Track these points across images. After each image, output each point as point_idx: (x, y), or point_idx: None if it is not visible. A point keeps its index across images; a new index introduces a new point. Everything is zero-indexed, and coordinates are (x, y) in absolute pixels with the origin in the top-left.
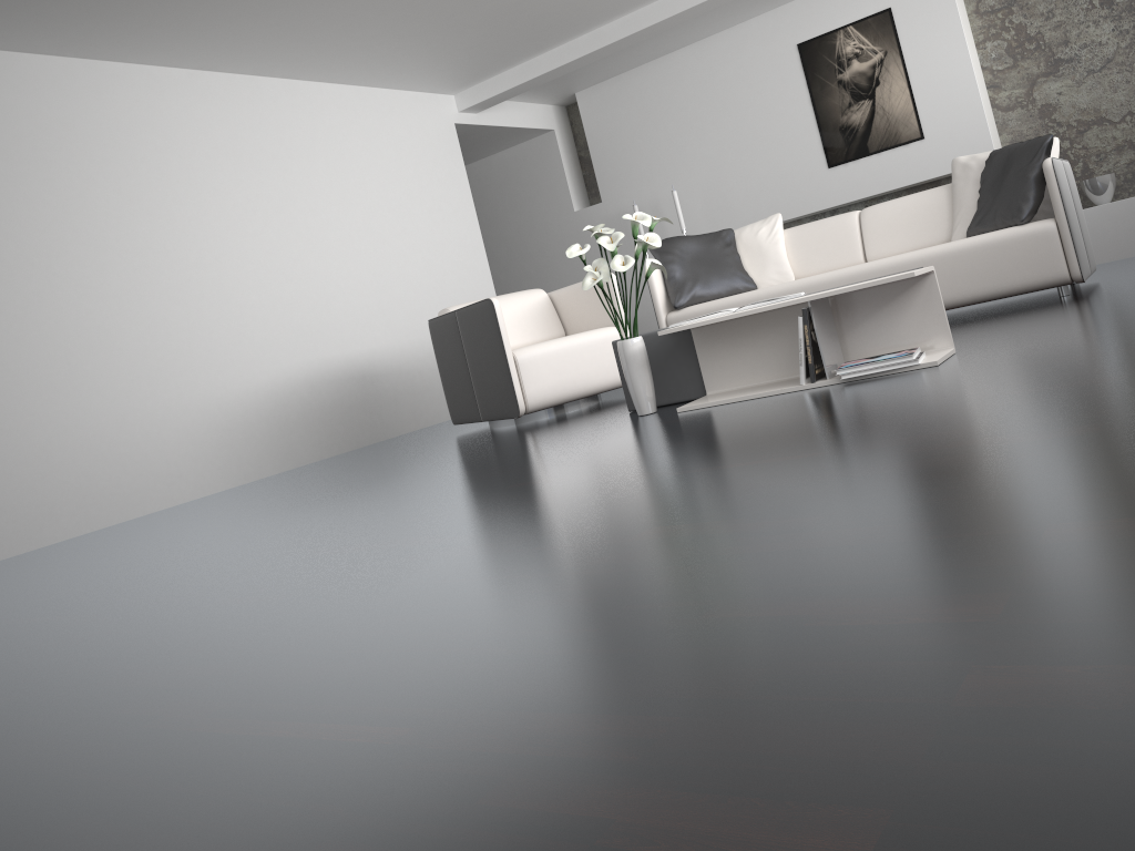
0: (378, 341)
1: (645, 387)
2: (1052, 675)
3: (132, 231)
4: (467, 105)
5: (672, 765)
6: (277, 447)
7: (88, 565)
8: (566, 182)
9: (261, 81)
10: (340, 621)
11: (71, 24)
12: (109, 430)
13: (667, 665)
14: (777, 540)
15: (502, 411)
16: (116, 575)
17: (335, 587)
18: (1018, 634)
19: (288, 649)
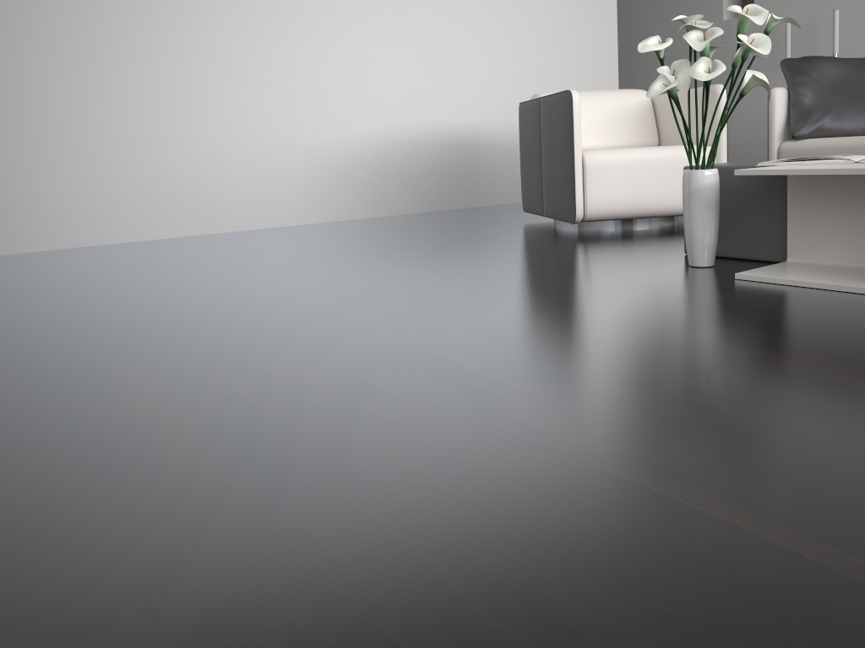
0: (488, 115)
1: (705, 233)
2: None
3: None
4: None
5: None
6: (372, 194)
7: (91, 283)
8: None
9: None
10: None
11: None
12: (221, 151)
13: None
14: None
15: (561, 213)
16: (51, 313)
17: None
18: None
19: None
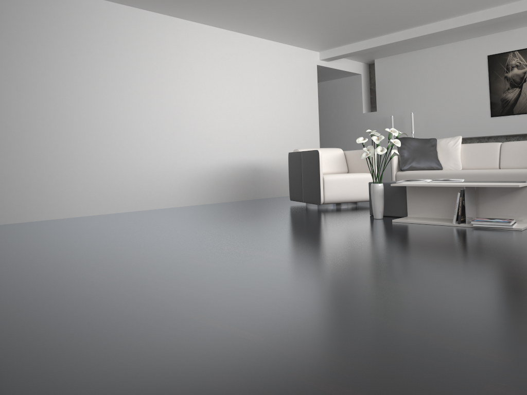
0: (264, 155)
1: (379, 206)
2: (522, 394)
3: (175, 90)
4: (324, 58)
5: (362, 383)
6: (214, 192)
7: (136, 227)
8: (362, 99)
9: (238, 35)
10: (238, 284)
11: (169, 2)
12: (150, 171)
13: (367, 342)
14: (424, 300)
15: (313, 200)
16: (148, 235)
17: (236, 268)
18: (514, 373)
19: (218, 290)
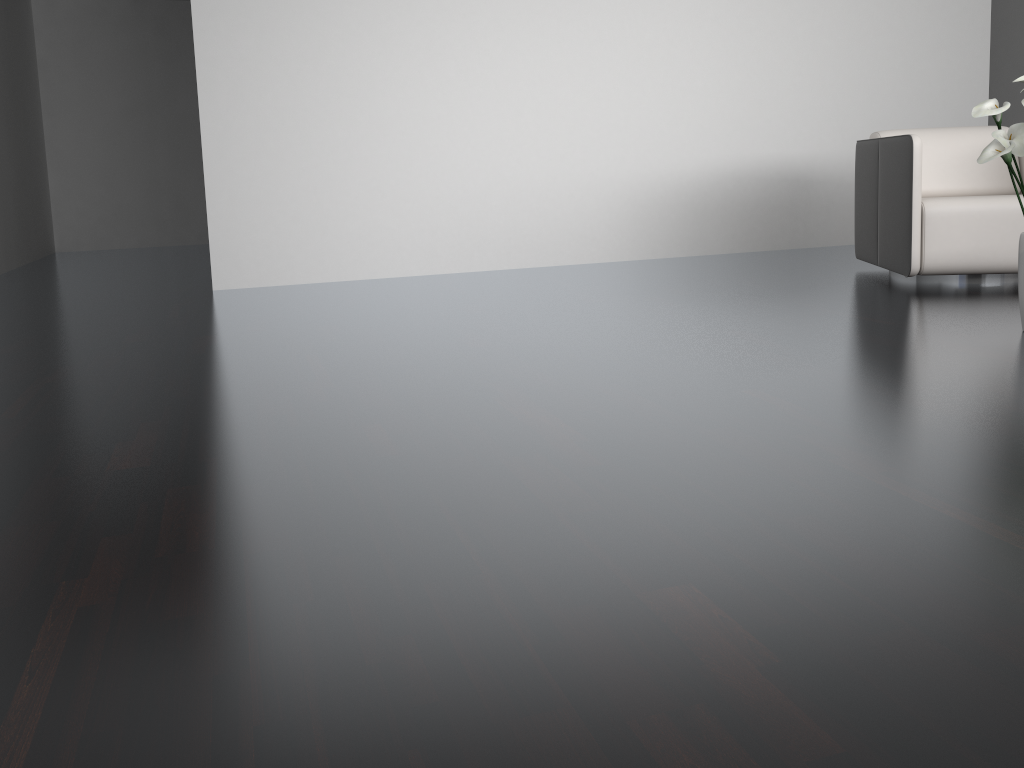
0: (823, 147)
1: None
2: None
3: (594, 6)
4: None
5: None
6: (689, 232)
7: (437, 313)
8: None
9: None
10: (332, 530)
11: None
12: (539, 187)
13: None
14: (718, 757)
15: (895, 264)
16: (420, 338)
17: (421, 468)
18: None
19: (253, 547)
